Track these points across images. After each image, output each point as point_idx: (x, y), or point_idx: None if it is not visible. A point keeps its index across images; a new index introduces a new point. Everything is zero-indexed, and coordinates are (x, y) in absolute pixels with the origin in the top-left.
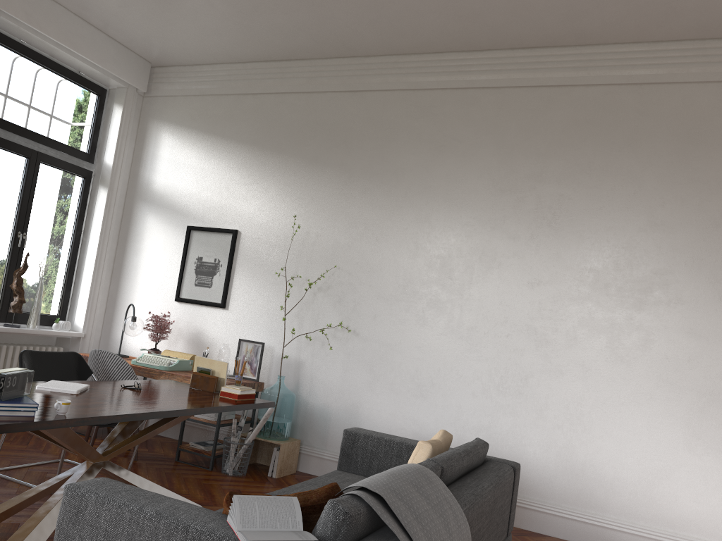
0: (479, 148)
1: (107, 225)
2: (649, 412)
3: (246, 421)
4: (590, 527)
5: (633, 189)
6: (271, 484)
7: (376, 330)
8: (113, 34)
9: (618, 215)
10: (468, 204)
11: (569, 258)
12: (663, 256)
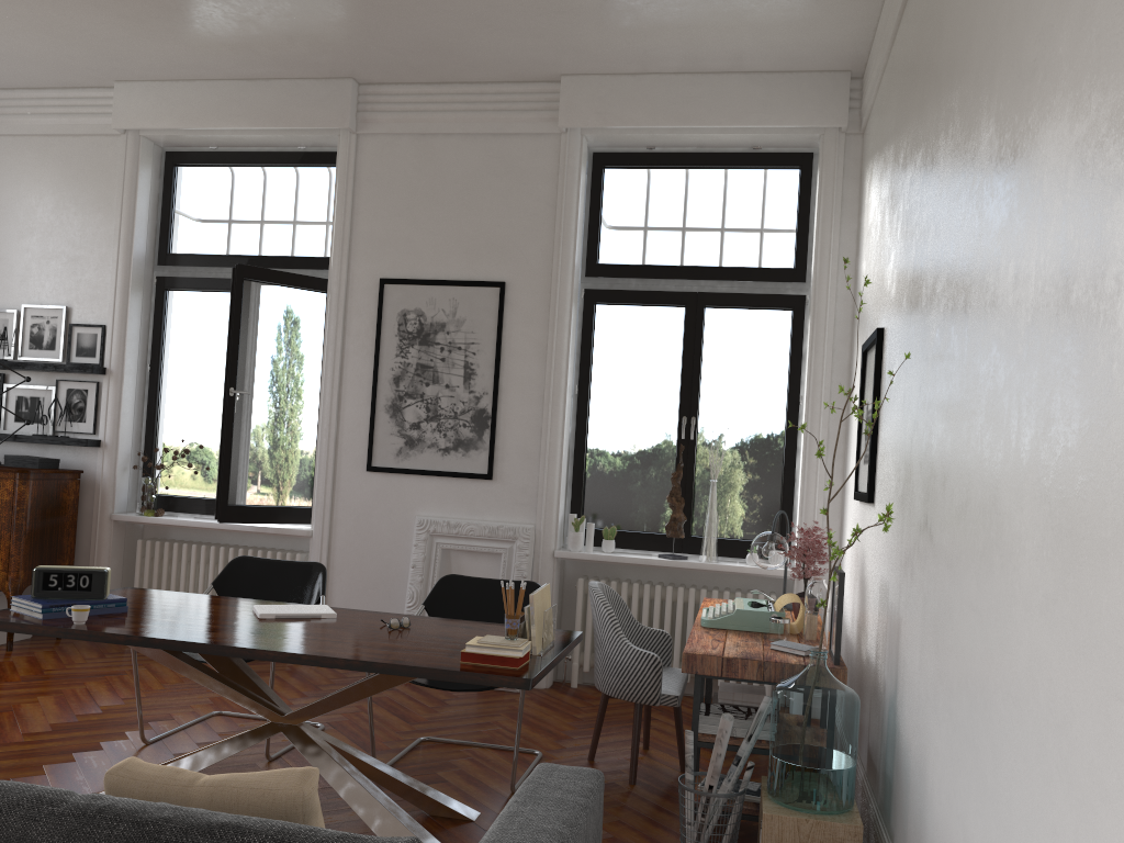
0: None
1: (814, 379)
2: None
3: None
4: None
5: None
6: None
7: (943, 520)
8: (743, 66)
9: None
10: None
11: None
12: None
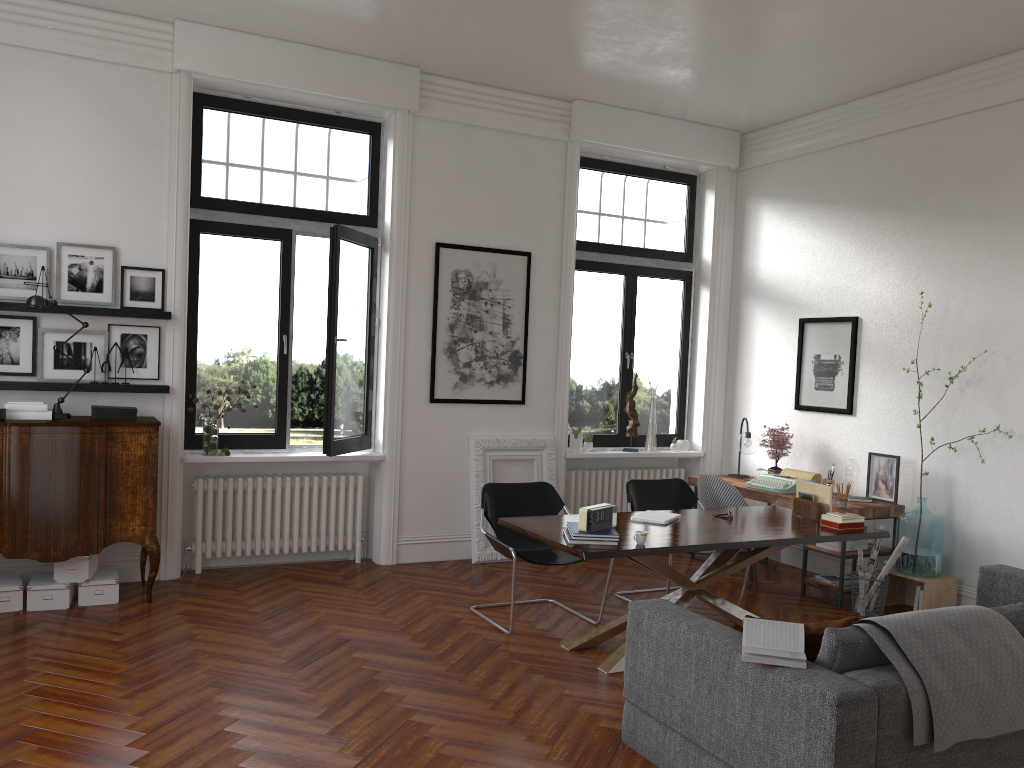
0: None
1: (713, 330)
2: None
3: (883, 553)
4: None
5: None
6: None
7: None
8: (691, 118)
9: None
10: None
11: None
12: None
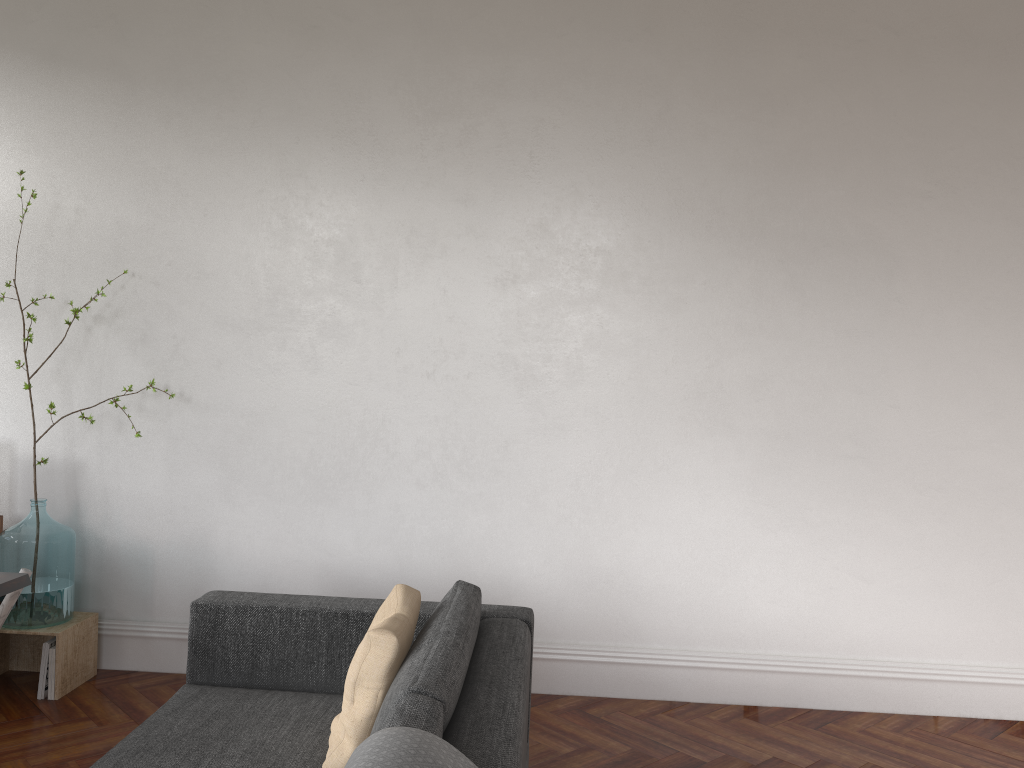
0: (387, 33)
1: None
2: (701, 476)
3: None
4: (625, 670)
5: (657, 107)
6: (48, 718)
7: (225, 388)
8: None
9: (635, 155)
10: (377, 141)
11: (562, 232)
12: (709, 221)
